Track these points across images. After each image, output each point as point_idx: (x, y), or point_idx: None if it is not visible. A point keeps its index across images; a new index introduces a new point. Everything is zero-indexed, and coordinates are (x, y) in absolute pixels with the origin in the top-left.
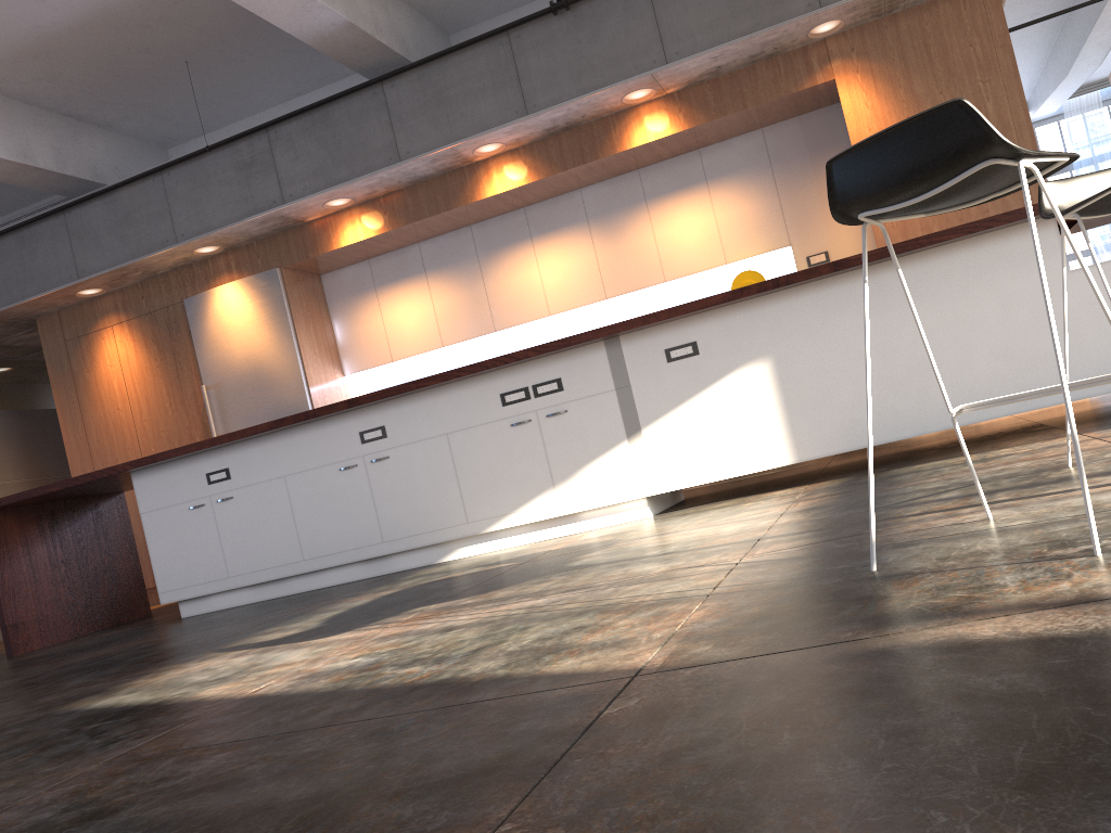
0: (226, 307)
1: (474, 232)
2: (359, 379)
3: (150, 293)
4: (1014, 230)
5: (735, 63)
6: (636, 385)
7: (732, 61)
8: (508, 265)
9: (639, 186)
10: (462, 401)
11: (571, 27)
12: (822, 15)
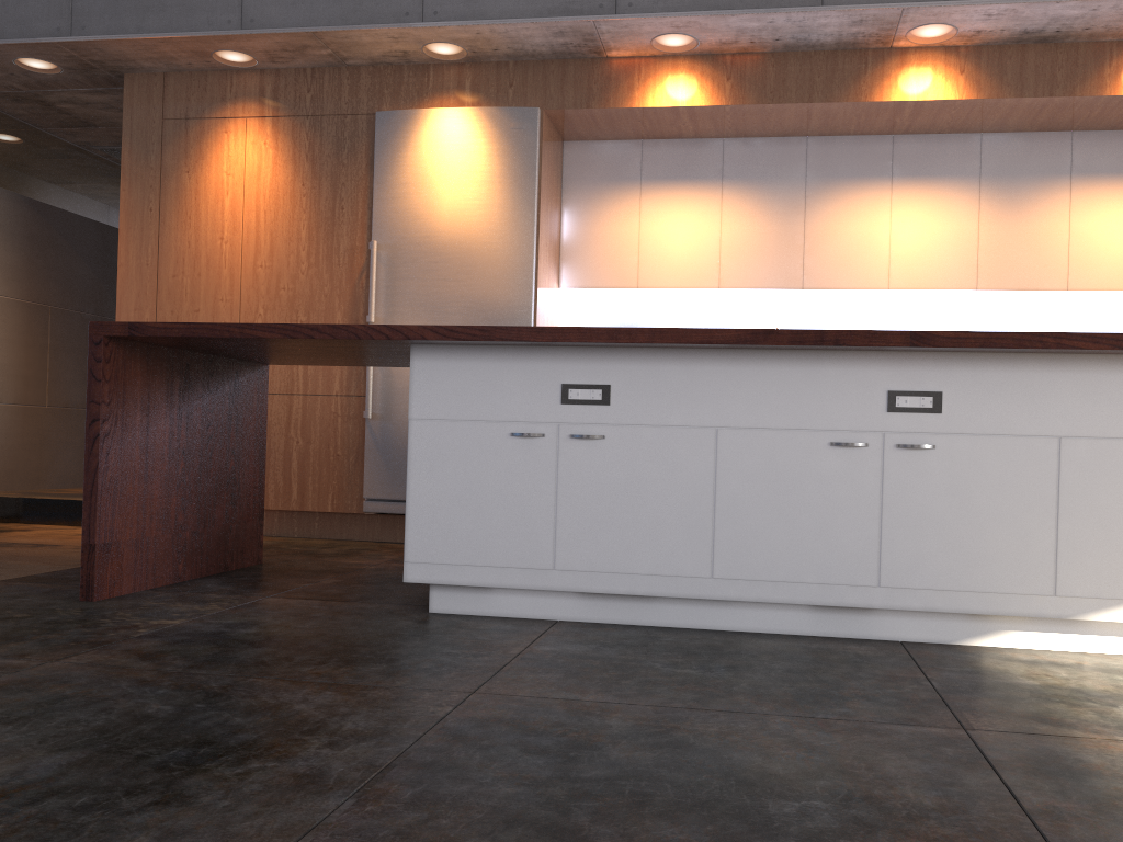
0: (443, 140)
1: (810, 147)
2: (566, 297)
3: (322, 88)
4: None
5: None
6: None
7: None
8: (847, 205)
9: (1067, 153)
10: (1106, 391)
11: None
12: None
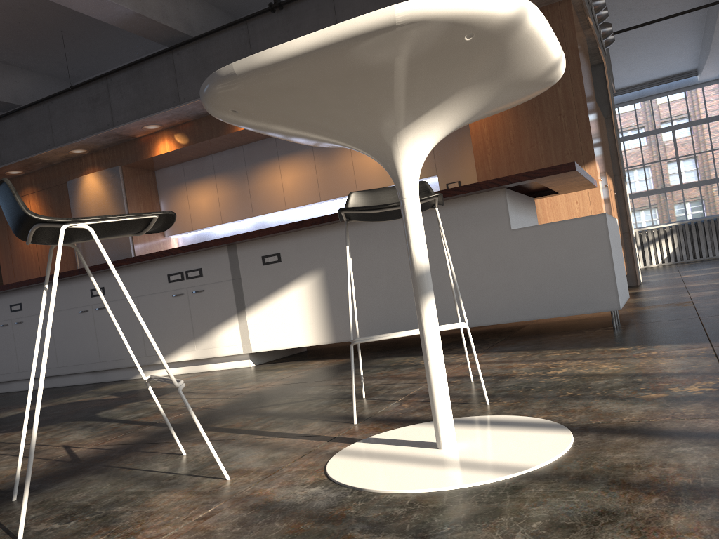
0: (89, 188)
1: (245, 150)
2: (177, 239)
3: (49, 175)
4: (479, 197)
5: None
6: (244, 278)
7: None
8: (263, 173)
9: None
10: (147, 277)
11: (284, 21)
12: None
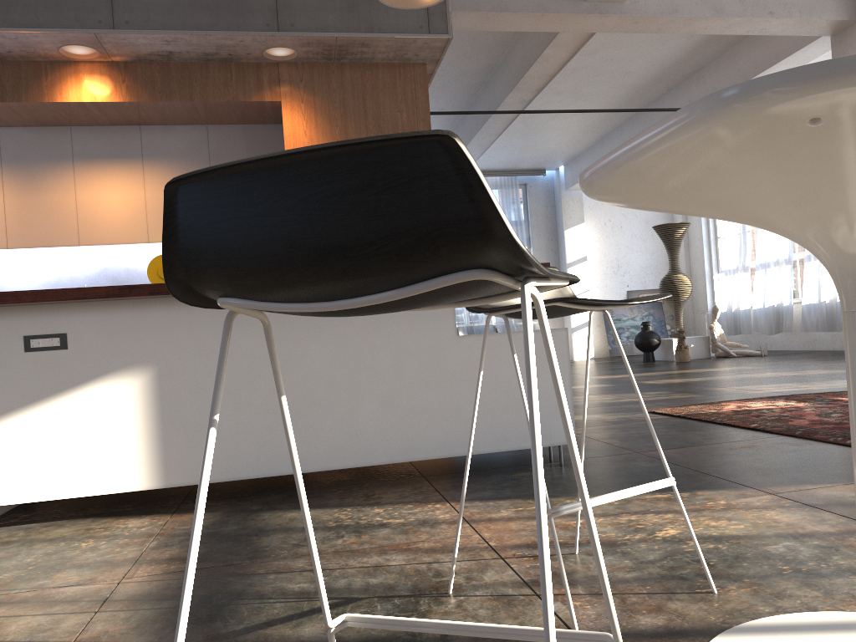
0: None
1: None
2: None
3: None
4: None
5: (188, 54)
6: None
7: (186, 51)
8: None
9: (69, 143)
10: None
11: None
12: (279, 39)
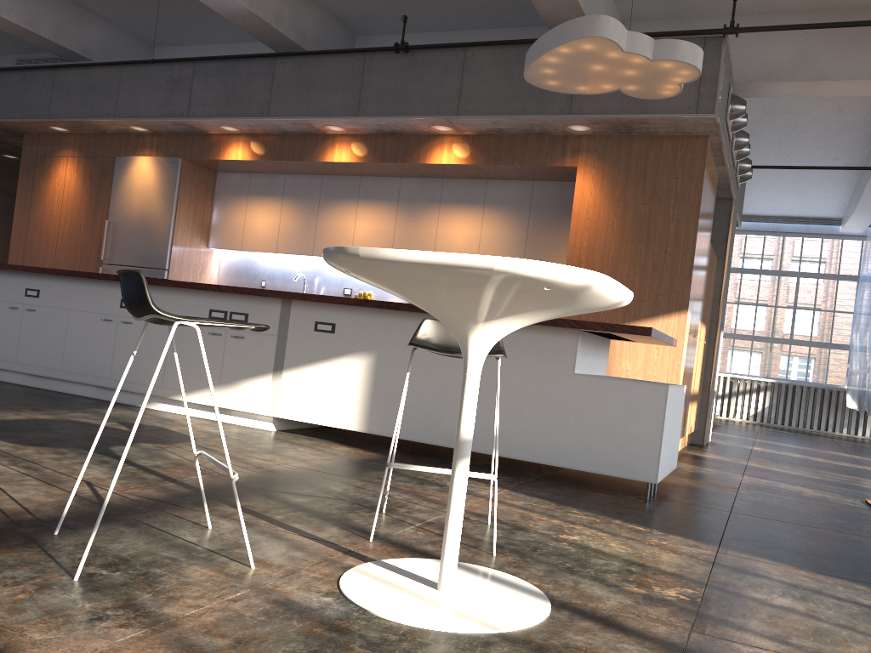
0: (139, 172)
1: (323, 181)
2: (221, 253)
3: (98, 144)
4: (551, 330)
5: (512, 130)
6: (290, 338)
7: (510, 128)
8: (337, 212)
9: (440, 190)
10: (187, 304)
11: (406, 65)
12: (572, 120)
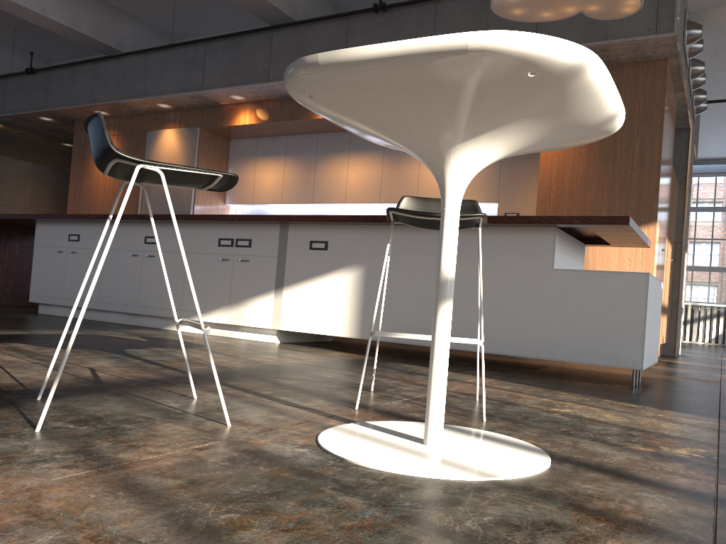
0: (165, 143)
1: (319, 138)
2: (236, 208)
3: (132, 122)
4: (529, 230)
5: None
6: (289, 258)
7: None
8: (331, 164)
9: None
10: (199, 236)
11: (384, 23)
12: None
